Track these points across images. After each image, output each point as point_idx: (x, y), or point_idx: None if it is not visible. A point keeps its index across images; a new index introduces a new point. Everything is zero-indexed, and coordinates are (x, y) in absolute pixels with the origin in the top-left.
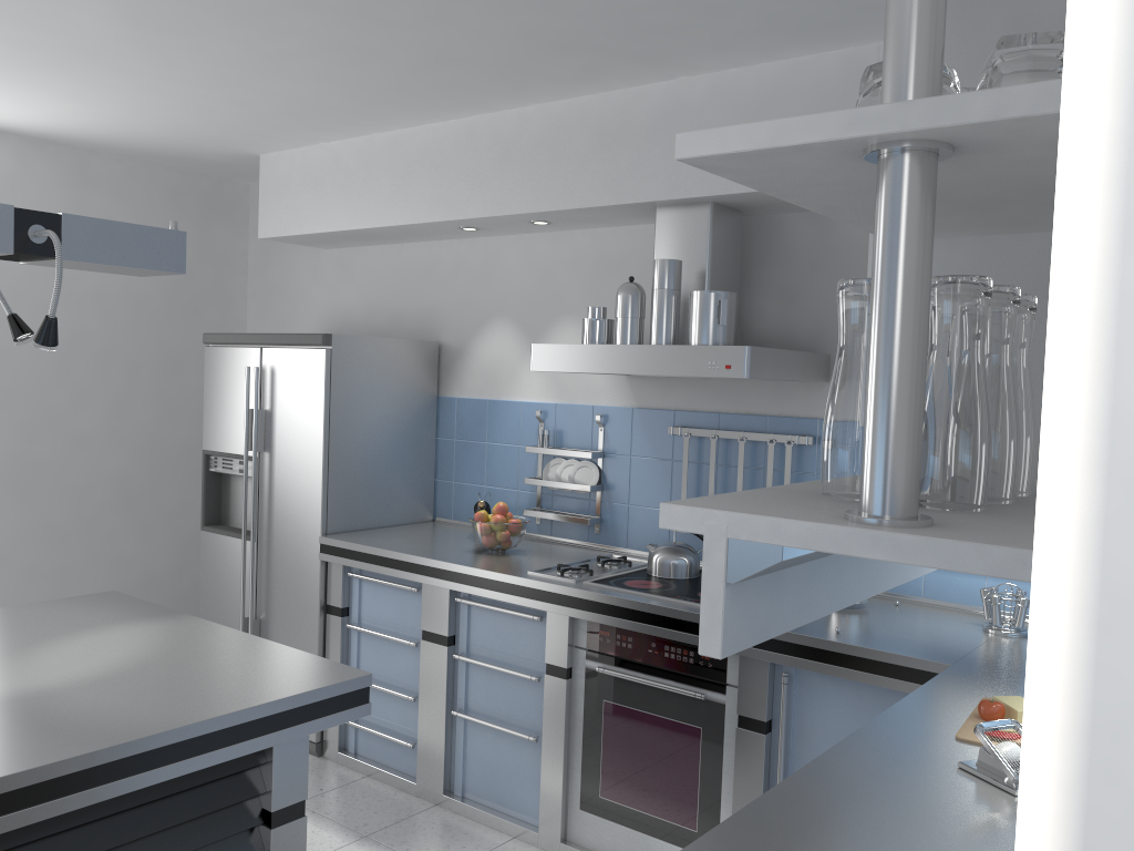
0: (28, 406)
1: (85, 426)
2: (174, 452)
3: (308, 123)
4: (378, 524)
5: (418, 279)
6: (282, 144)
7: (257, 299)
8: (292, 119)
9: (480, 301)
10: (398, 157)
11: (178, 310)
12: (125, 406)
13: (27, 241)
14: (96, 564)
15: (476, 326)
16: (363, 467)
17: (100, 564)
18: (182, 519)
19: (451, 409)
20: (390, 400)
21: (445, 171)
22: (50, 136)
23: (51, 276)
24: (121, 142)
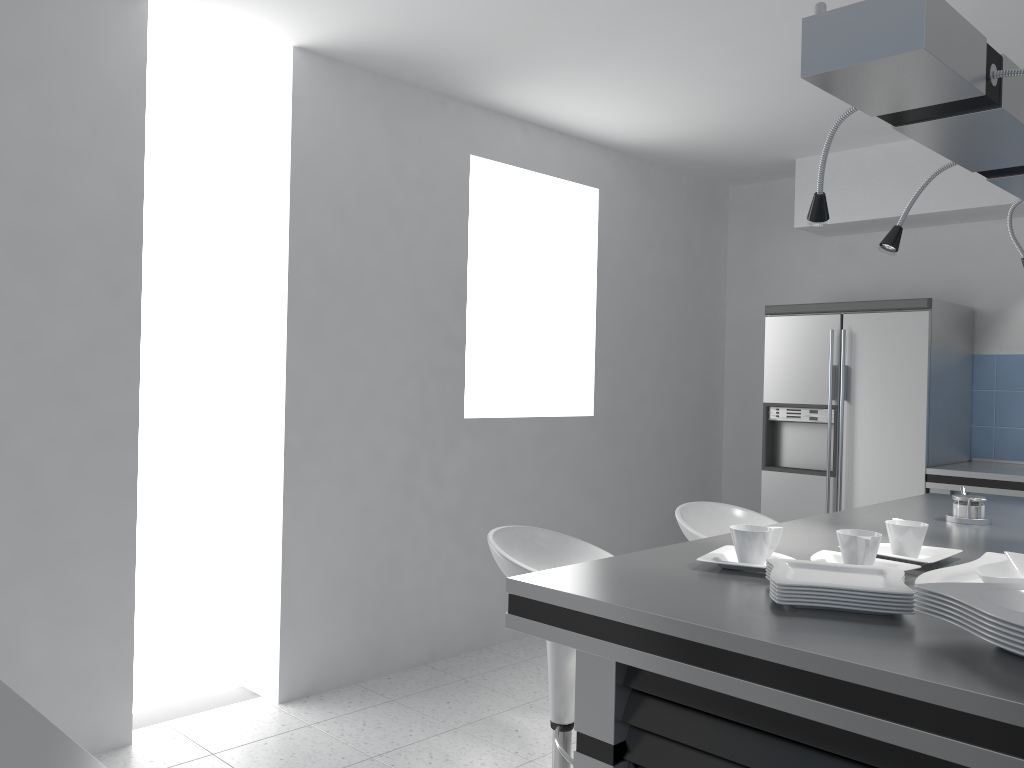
0: (616, 368)
1: (644, 386)
2: (687, 410)
3: None
4: (947, 461)
5: (942, 257)
6: (837, 148)
7: (739, 283)
8: None
9: (1022, 271)
10: None
11: (691, 292)
12: (663, 370)
13: None
14: (647, 501)
15: (1019, 292)
16: (942, 411)
17: (649, 502)
18: (690, 466)
19: (989, 364)
20: (953, 356)
21: None
22: (640, 150)
23: (629, 263)
24: (693, 152)
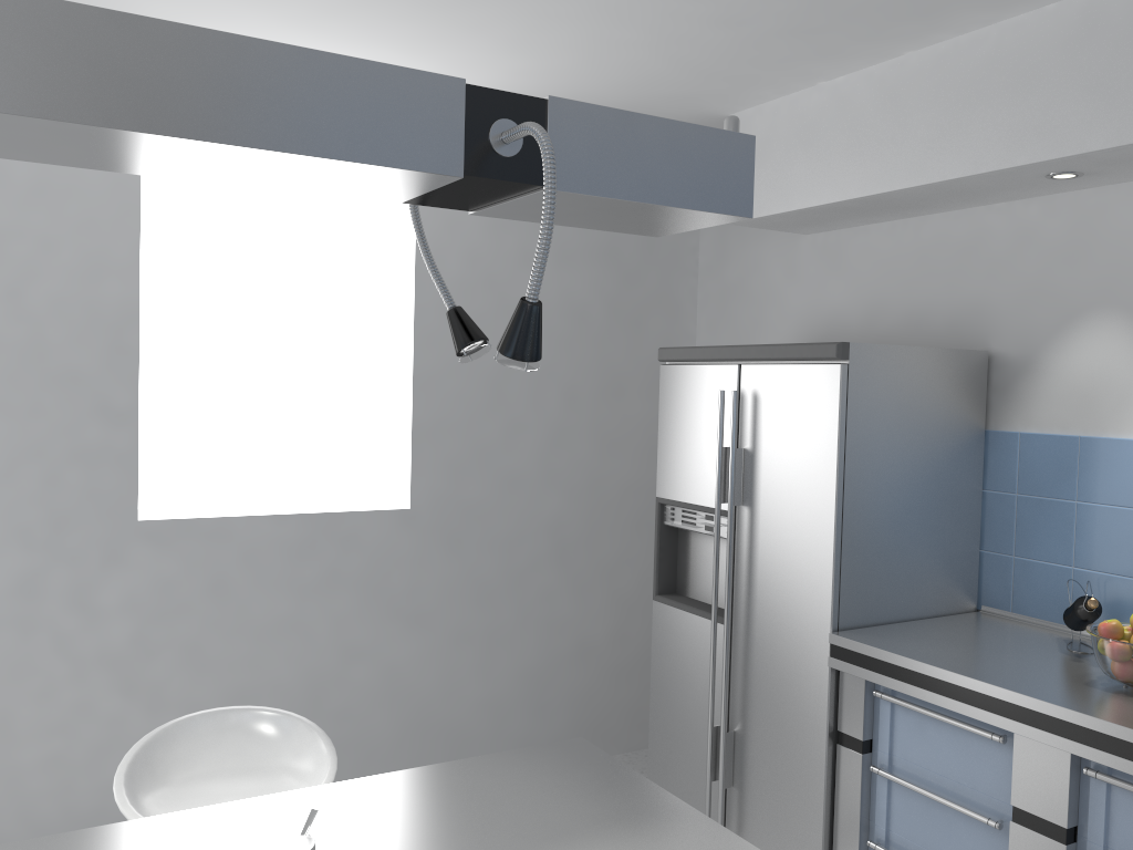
0: (458, 439)
1: (518, 462)
2: (613, 494)
3: (815, 47)
4: (904, 615)
5: (950, 264)
6: (764, 92)
7: (709, 306)
8: (795, 41)
9: (1063, 289)
10: (947, 80)
11: (620, 322)
12: (561, 438)
13: (486, 151)
14: (528, 628)
15: (1056, 326)
16: (887, 533)
17: (531, 628)
18: (620, 575)
19: (1009, 449)
20: (923, 437)
21: (1038, 85)
22: None
23: (484, 285)
24: None
